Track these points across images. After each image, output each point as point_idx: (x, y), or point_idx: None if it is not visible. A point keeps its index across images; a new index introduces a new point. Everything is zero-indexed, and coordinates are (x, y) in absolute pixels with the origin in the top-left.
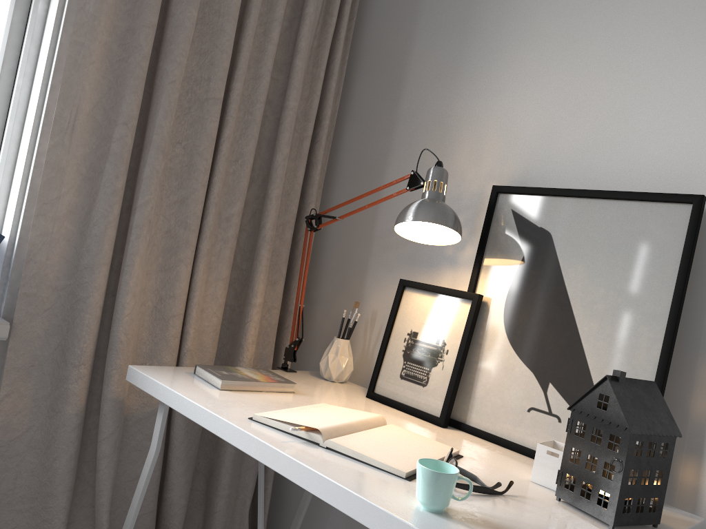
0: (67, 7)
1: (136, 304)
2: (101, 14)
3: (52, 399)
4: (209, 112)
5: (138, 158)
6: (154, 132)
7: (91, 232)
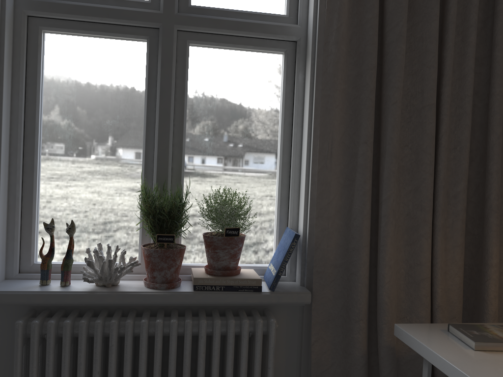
0: (315, 73)
1: (392, 273)
2: (337, 71)
3: (344, 344)
4: (426, 117)
5: (377, 164)
6: (386, 143)
7: (353, 224)
